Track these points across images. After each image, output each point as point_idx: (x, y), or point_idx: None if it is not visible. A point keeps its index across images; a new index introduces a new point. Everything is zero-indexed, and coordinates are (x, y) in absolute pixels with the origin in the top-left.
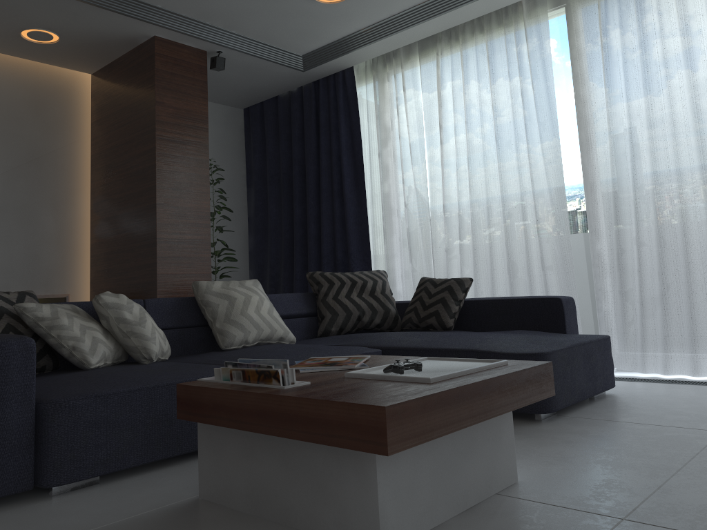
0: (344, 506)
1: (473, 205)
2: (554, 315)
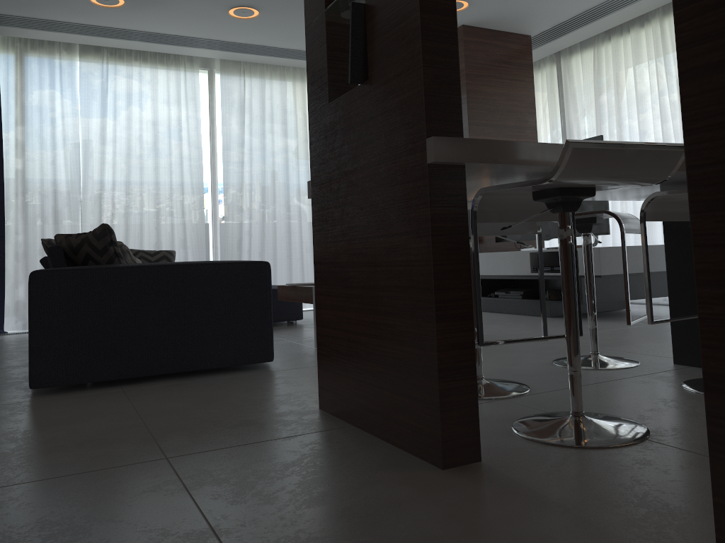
0: None
1: (130, 195)
2: None
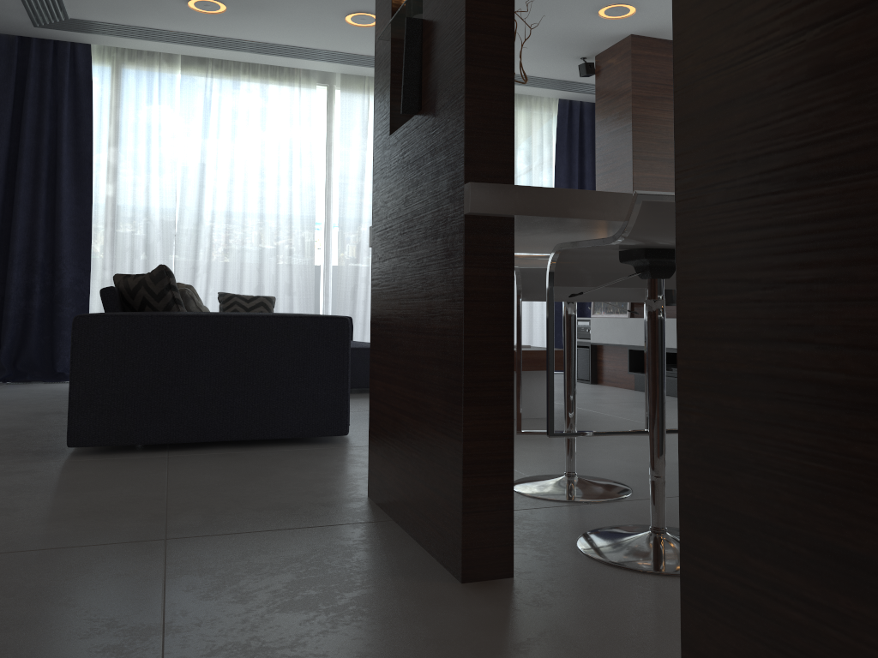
0: (531, 401)
1: (230, 230)
2: None
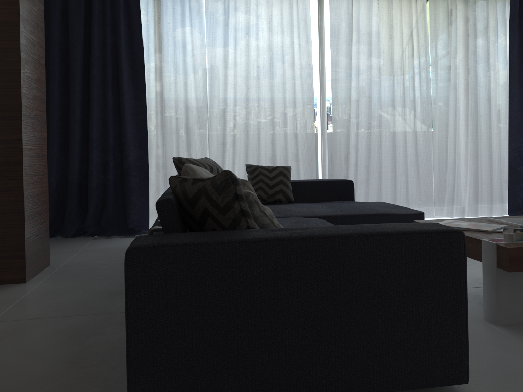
0: None
1: (248, 113)
2: (349, 190)
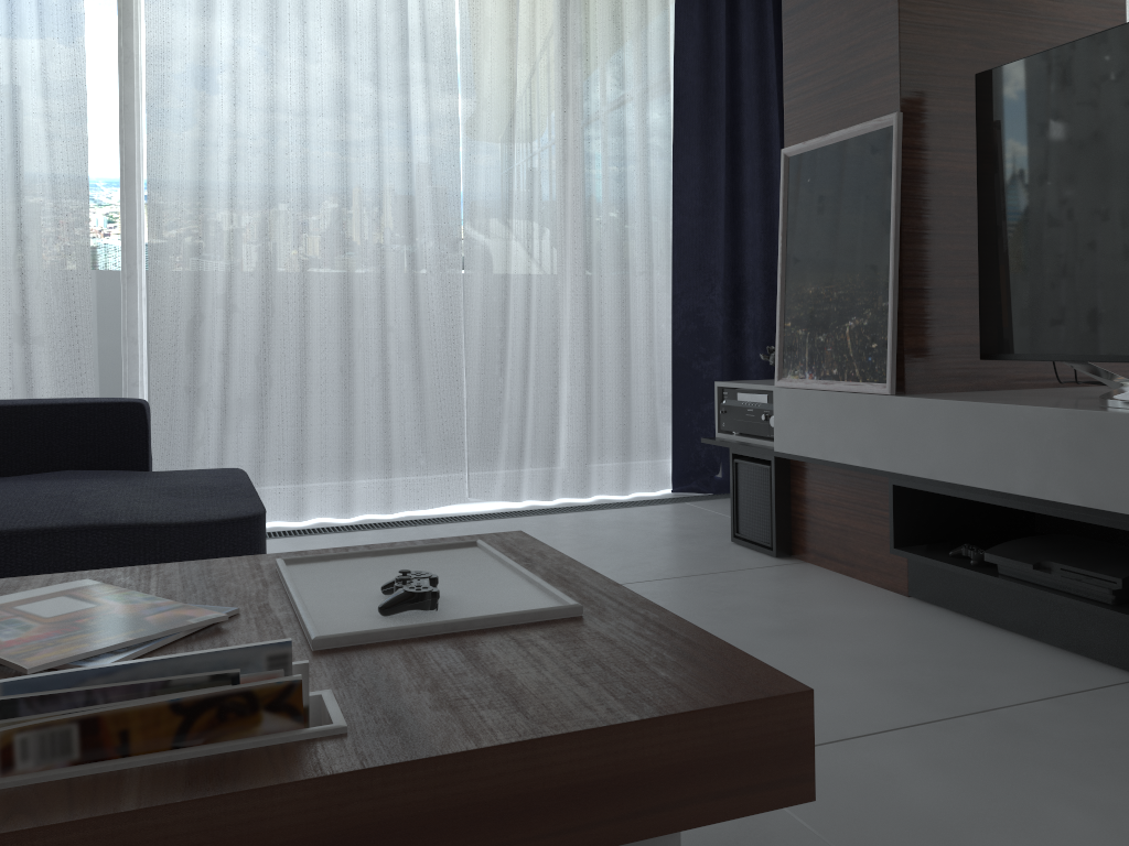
0: None
1: None
2: (128, 435)
